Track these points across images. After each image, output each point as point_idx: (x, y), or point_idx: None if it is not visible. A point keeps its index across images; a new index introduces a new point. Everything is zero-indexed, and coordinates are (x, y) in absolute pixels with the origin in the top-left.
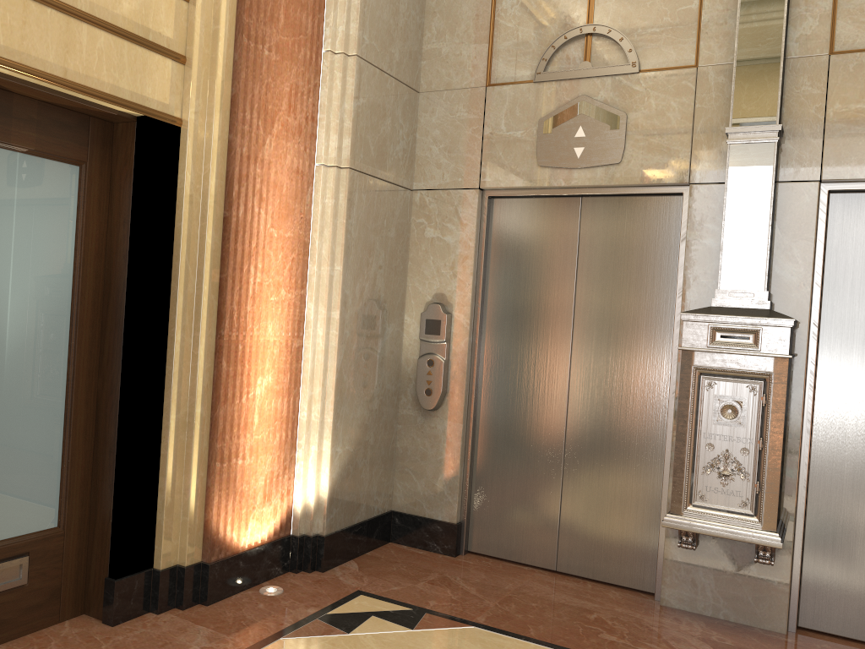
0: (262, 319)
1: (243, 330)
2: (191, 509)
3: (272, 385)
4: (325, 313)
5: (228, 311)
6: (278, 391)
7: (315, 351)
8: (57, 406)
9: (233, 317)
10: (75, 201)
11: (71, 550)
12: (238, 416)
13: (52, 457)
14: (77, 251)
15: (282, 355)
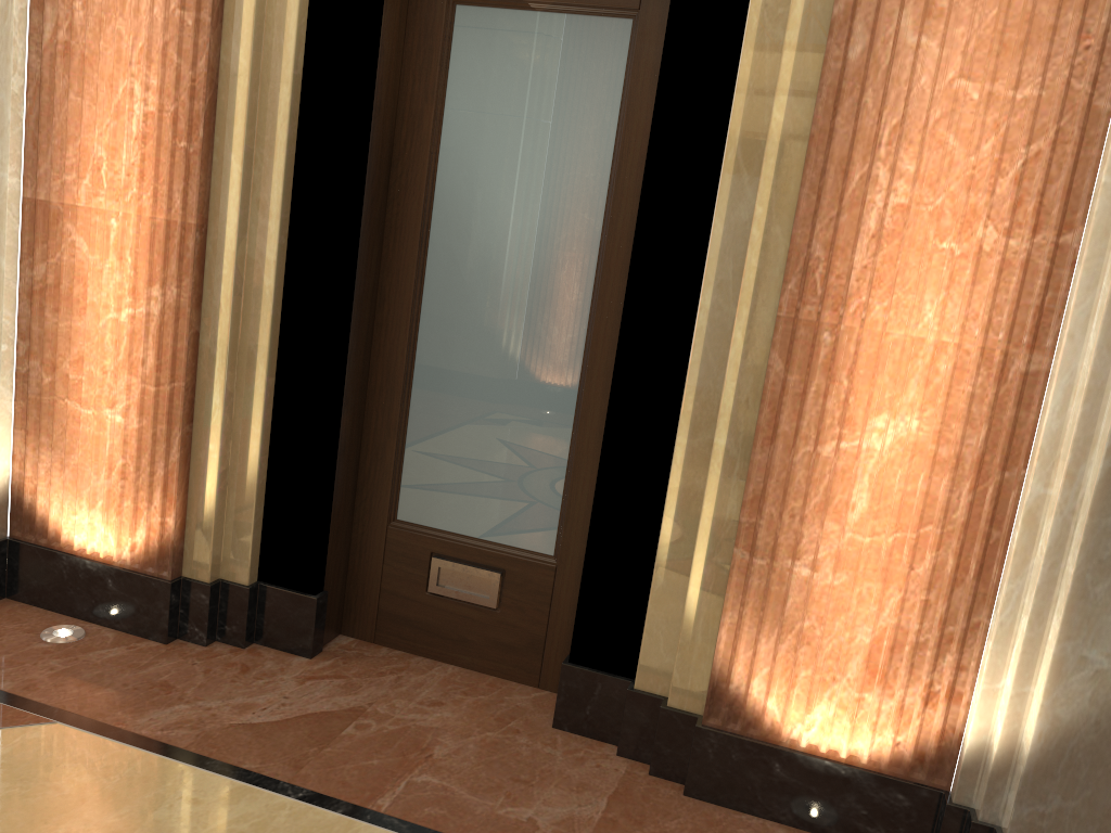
0: (904, 289)
1: (840, 305)
2: (687, 612)
3: (924, 442)
4: (1105, 294)
5: (799, 259)
6: (944, 460)
7: (1073, 391)
8: (566, 385)
9: (808, 272)
10: (621, 76)
11: (563, 597)
12: (807, 478)
13: (554, 456)
14: (614, 154)
15: (966, 380)
